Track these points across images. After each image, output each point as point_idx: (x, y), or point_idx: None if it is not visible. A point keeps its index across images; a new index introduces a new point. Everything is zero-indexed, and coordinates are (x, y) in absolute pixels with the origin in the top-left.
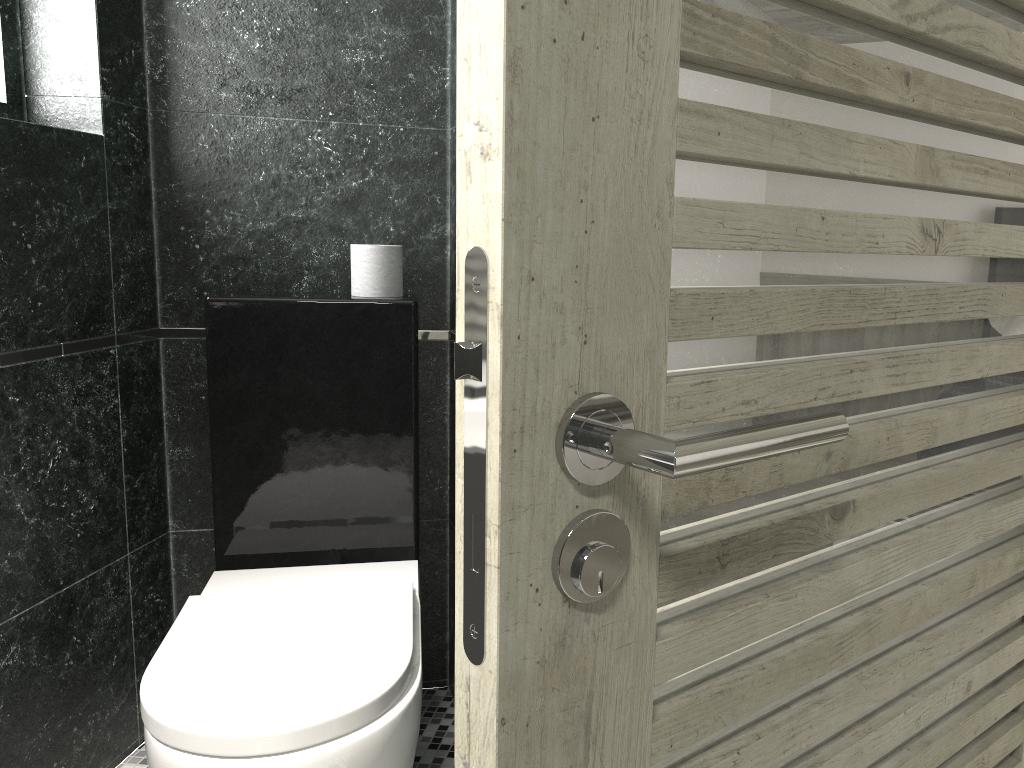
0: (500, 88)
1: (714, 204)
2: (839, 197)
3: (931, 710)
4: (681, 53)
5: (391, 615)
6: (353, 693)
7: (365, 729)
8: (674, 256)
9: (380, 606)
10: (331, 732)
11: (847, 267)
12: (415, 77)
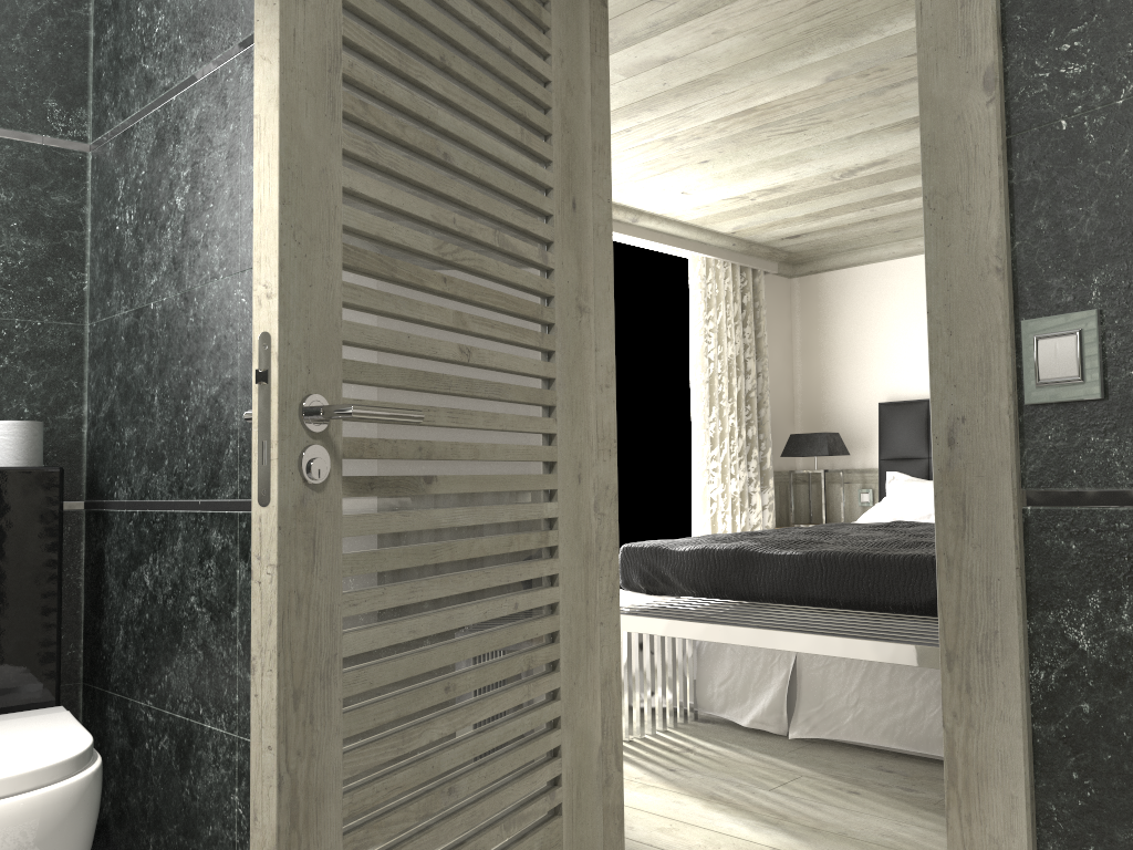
0: (276, 272)
1: (359, 324)
2: (417, 330)
3: (493, 610)
4: (342, 263)
5: (59, 725)
6: (50, 757)
7: (65, 781)
8: (342, 346)
9: (44, 724)
10: (37, 781)
11: (423, 363)
12: (54, 280)
